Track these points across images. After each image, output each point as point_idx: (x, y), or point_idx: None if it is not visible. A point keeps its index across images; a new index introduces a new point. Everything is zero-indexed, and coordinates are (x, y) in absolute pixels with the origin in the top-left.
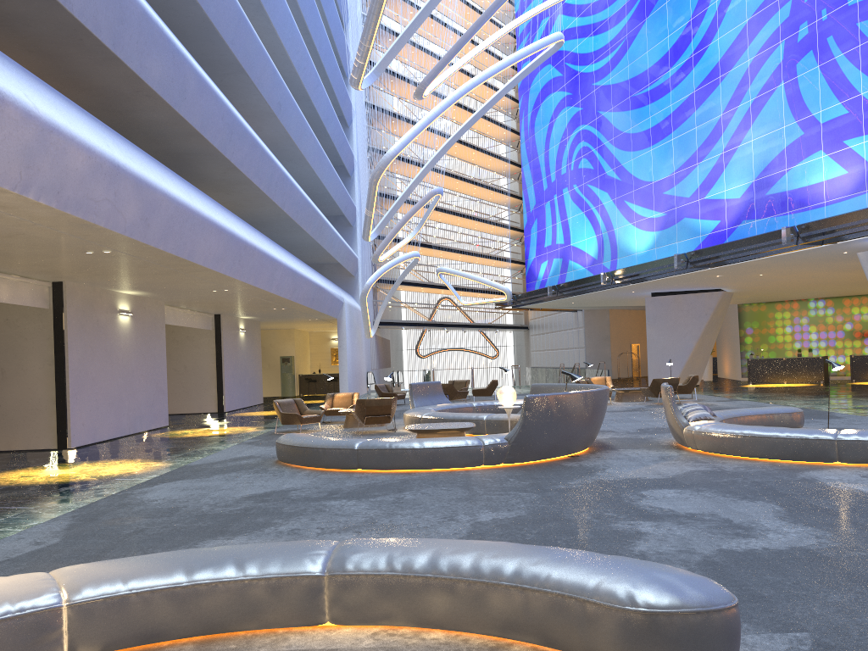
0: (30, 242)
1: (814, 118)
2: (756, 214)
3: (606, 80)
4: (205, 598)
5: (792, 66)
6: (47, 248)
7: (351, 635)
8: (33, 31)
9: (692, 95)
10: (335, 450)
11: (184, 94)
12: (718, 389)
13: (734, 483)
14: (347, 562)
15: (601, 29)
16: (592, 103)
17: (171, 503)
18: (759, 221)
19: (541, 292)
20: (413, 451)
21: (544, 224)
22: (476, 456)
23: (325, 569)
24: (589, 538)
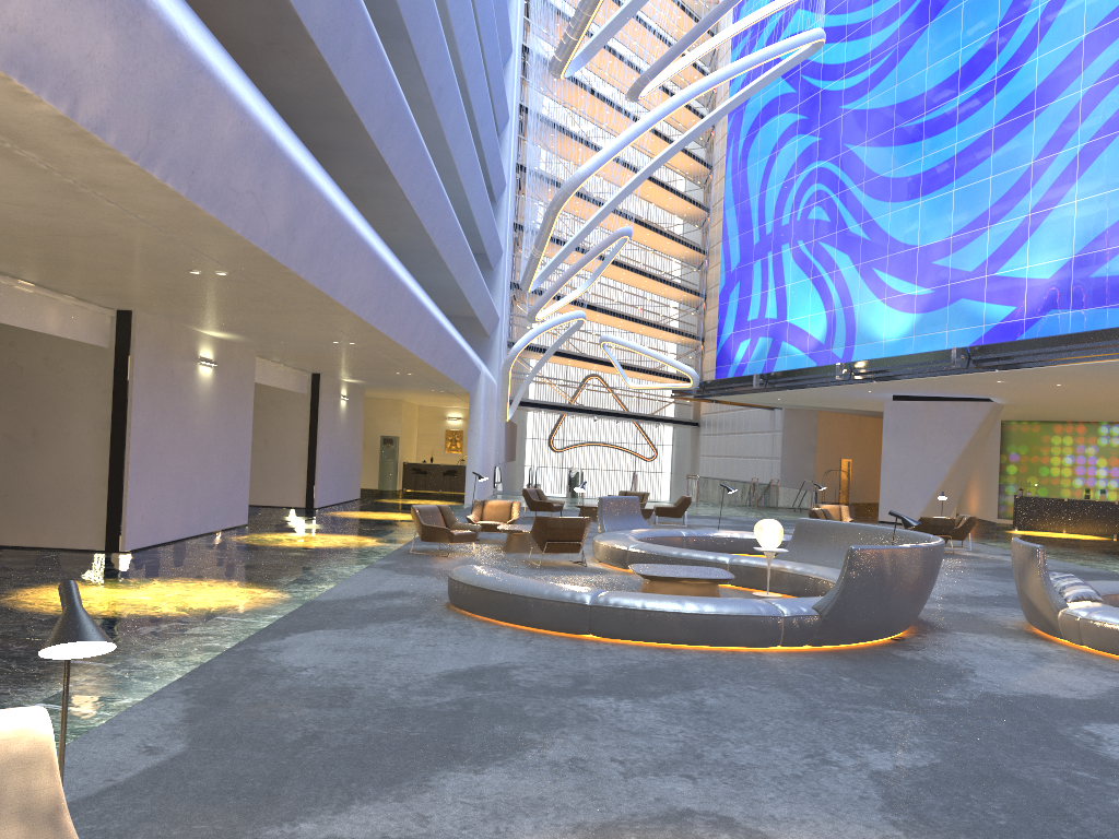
0: (115, 249)
1: None
2: (1072, 303)
3: (861, 102)
4: None
5: None
6: (135, 260)
7: None
8: None
9: (990, 132)
10: (554, 603)
11: (347, 51)
12: (980, 534)
13: None
14: None
15: (860, 33)
16: (836, 133)
17: (332, 677)
18: (1076, 313)
19: (741, 380)
20: (678, 616)
21: (750, 289)
22: (772, 632)
23: None
24: (1111, 834)
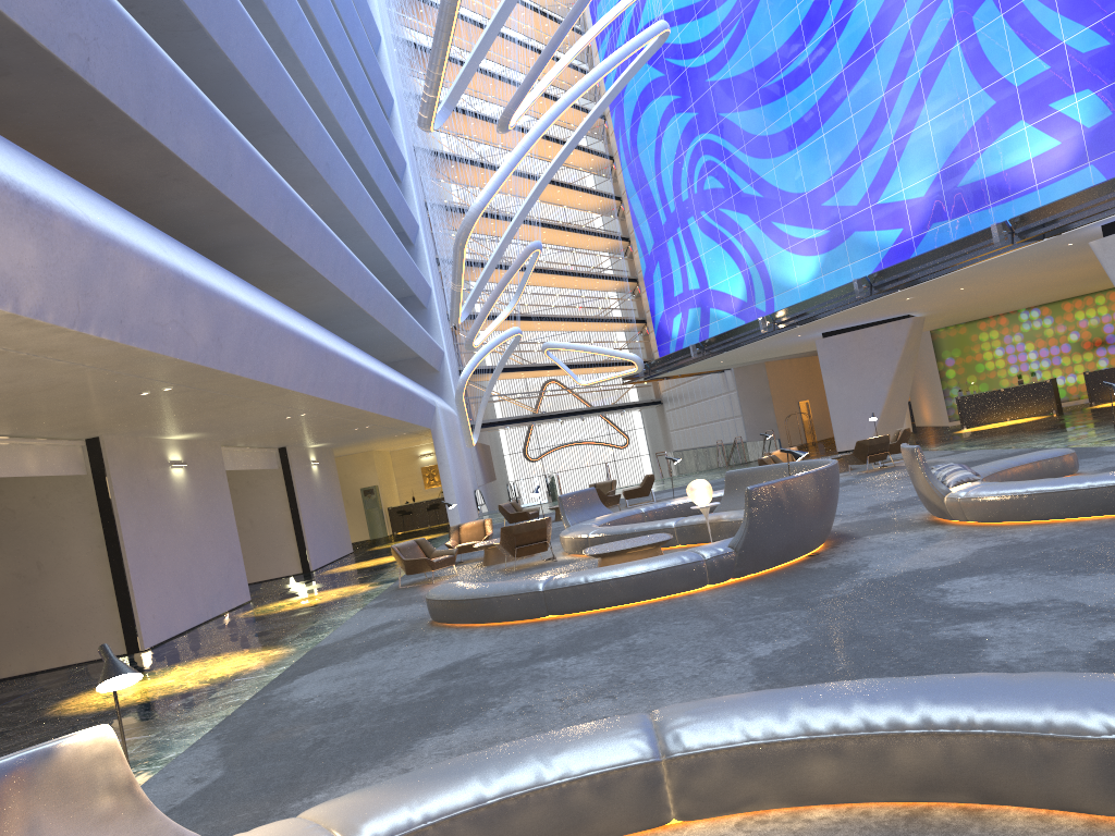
0: (72, 392)
1: (1006, 81)
2: (949, 214)
3: (723, 72)
4: (517, 816)
5: (967, 20)
6: (91, 397)
7: (709, 831)
8: (29, 118)
9: (841, 75)
10: (514, 597)
11: (229, 170)
12: (929, 441)
13: (1047, 556)
14: (686, 738)
15: (707, 9)
16: (709, 105)
17: (334, 699)
18: (954, 222)
19: (681, 353)
20: (617, 581)
21: (670, 267)
22: (698, 575)
23: (658, 752)
24: (919, 656)
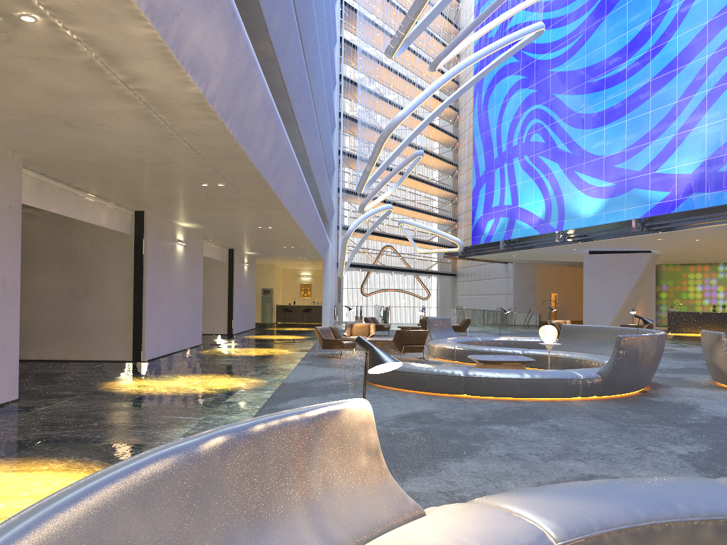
0: (165, 172)
1: None
2: (706, 188)
3: (562, 67)
4: (660, 539)
5: None
6: (172, 178)
7: None
8: None
9: (648, 83)
10: (442, 376)
11: (285, 47)
12: None
13: None
14: None
15: (560, 23)
16: (546, 87)
17: None
18: (709, 194)
19: (491, 245)
20: (519, 381)
21: (493, 187)
22: (575, 388)
23: None
24: None
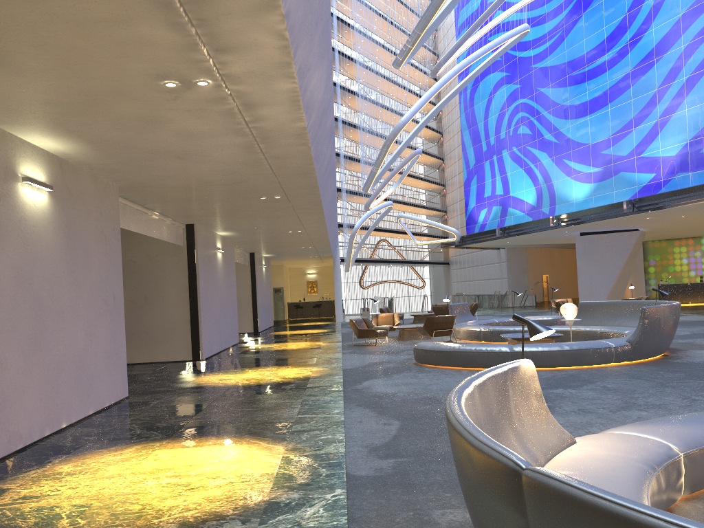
0: (235, 189)
1: None
2: (690, 168)
3: (544, 62)
4: None
5: None
6: (237, 194)
7: None
8: None
9: (628, 74)
10: (490, 353)
11: None
12: None
13: None
14: None
15: (539, 22)
16: (530, 81)
17: (414, 394)
18: (694, 174)
19: (487, 233)
20: (560, 352)
21: (484, 178)
22: (609, 355)
23: None
24: None
